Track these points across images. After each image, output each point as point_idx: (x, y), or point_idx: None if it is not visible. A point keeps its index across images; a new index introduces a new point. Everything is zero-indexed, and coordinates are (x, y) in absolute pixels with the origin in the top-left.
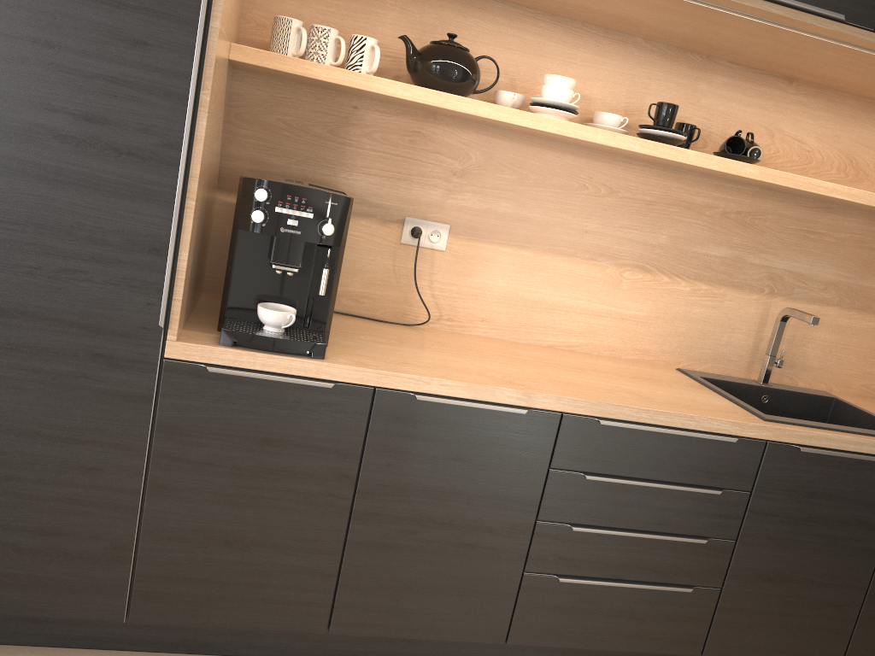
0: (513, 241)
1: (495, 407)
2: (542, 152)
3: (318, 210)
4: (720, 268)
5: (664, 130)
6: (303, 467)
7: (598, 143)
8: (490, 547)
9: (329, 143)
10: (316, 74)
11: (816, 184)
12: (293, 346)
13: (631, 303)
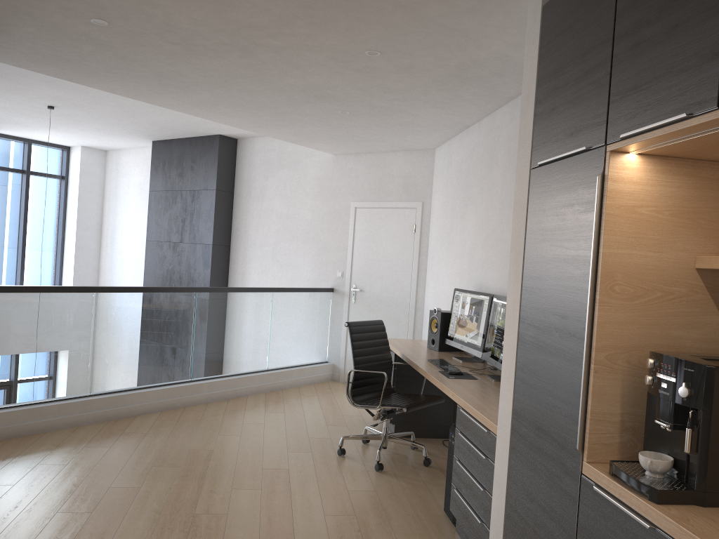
0: None
1: None
2: None
3: (678, 375)
4: None
5: None
6: None
7: None
8: None
9: None
10: None
11: None
12: (635, 484)
13: None
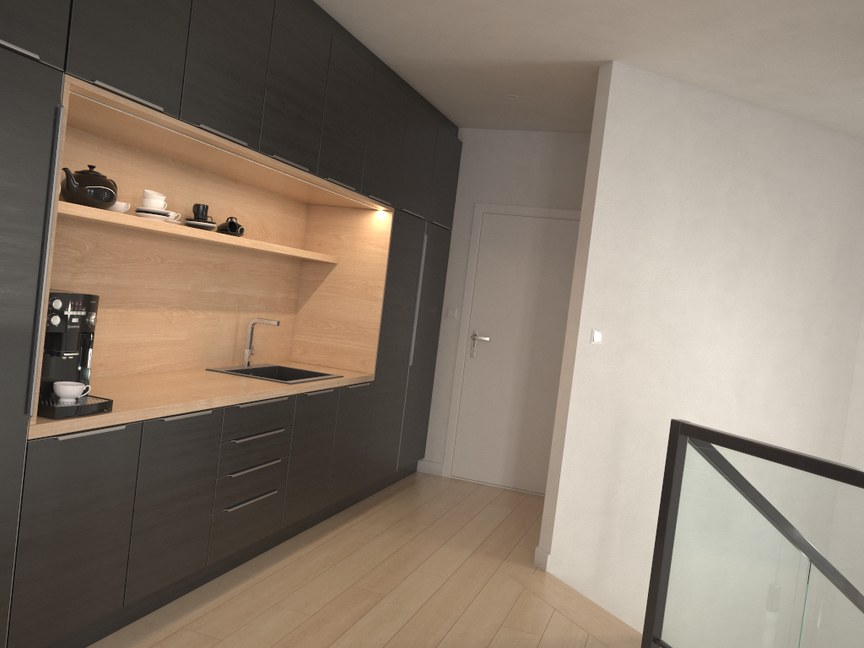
0: (114, 303)
1: (199, 413)
2: (125, 238)
3: (87, 308)
4: (216, 300)
5: (208, 222)
6: (109, 491)
7: (185, 235)
8: (198, 504)
9: None
10: None
11: (272, 246)
12: (99, 406)
13: (178, 332)
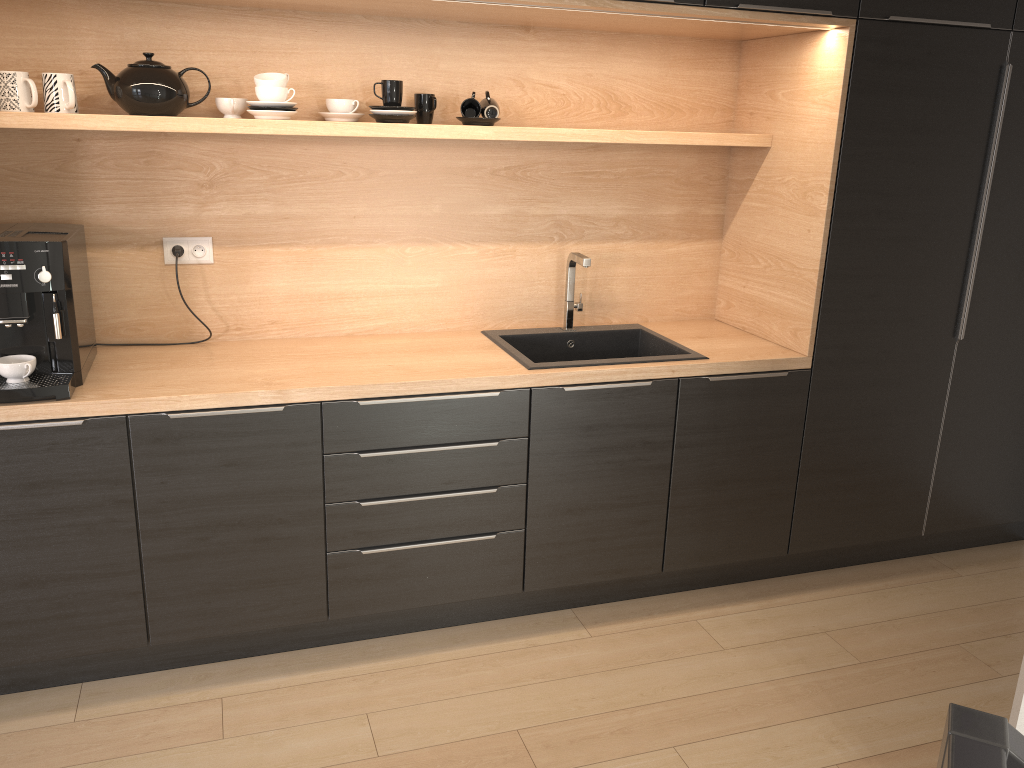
0: (282, 240)
1: (251, 410)
2: (288, 147)
3: (29, 260)
4: (504, 226)
5: (388, 108)
6: (78, 501)
7: (320, 135)
8: (286, 536)
9: (61, 180)
10: (8, 123)
11: (554, 133)
12: (34, 393)
13: (421, 277)
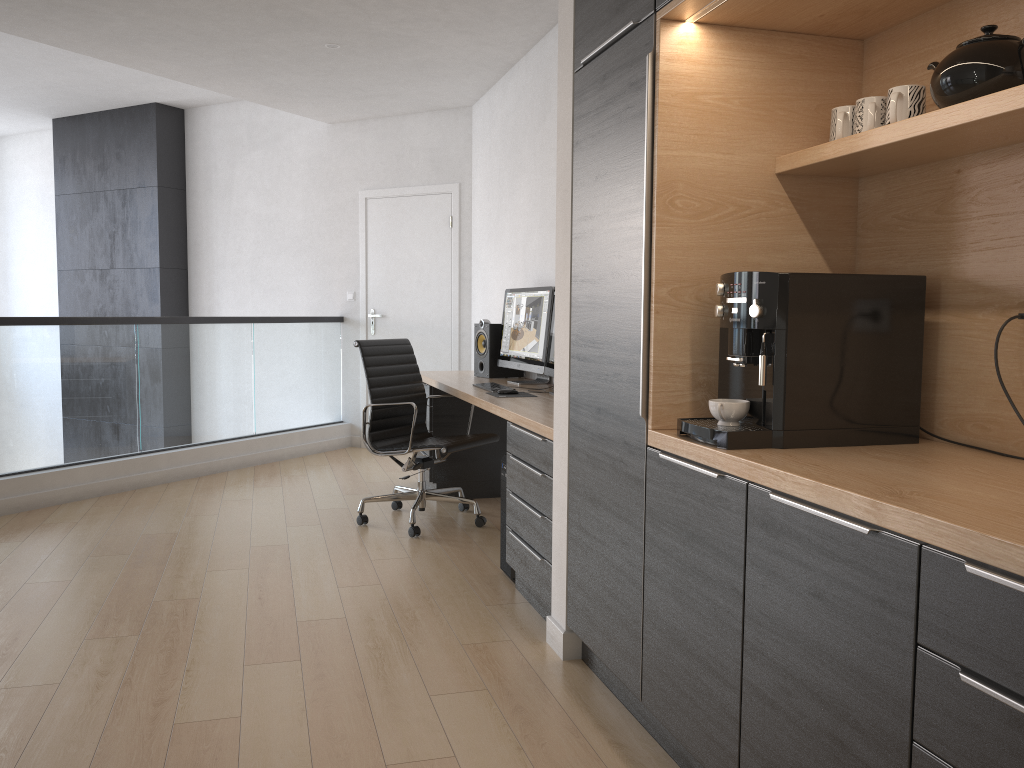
0: None
1: (835, 519)
2: None
3: (749, 293)
4: None
5: None
6: (711, 571)
7: None
8: (861, 759)
9: (937, 225)
10: (826, 155)
11: None
12: (703, 433)
13: None
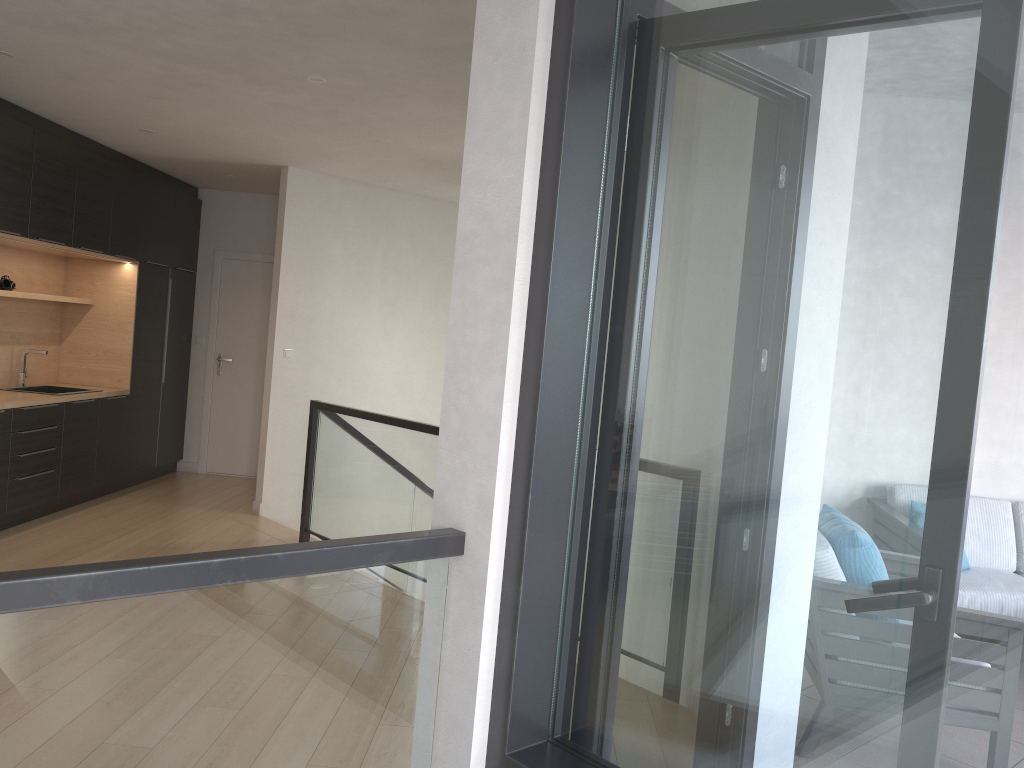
0: None
1: None
2: None
3: None
4: None
5: None
6: None
7: None
8: None
9: None
10: None
11: (39, 296)
12: None
13: None
